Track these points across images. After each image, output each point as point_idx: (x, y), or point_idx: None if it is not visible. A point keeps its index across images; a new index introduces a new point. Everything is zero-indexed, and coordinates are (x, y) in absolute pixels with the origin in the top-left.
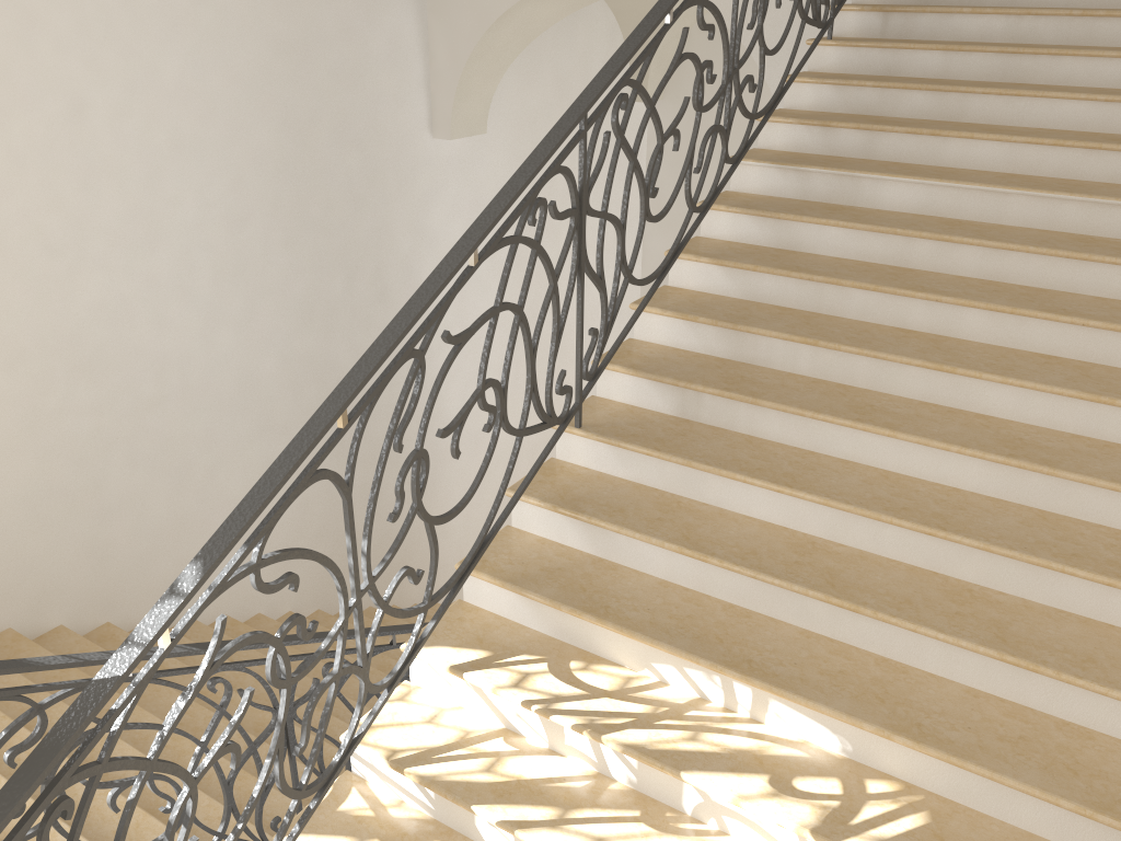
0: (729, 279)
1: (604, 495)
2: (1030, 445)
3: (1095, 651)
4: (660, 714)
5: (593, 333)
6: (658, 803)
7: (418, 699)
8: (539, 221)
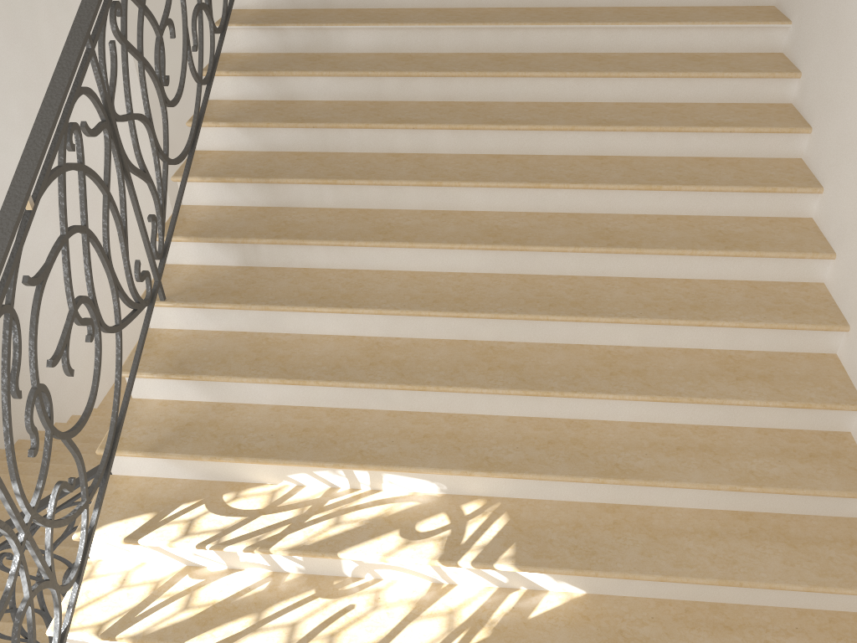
0: (248, 137)
1: (205, 351)
2: (504, 229)
3: (578, 368)
4: (307, 513)
5: (153, 219)
6: (325, 577)
7: (103, 571)
8: (77, 144)
